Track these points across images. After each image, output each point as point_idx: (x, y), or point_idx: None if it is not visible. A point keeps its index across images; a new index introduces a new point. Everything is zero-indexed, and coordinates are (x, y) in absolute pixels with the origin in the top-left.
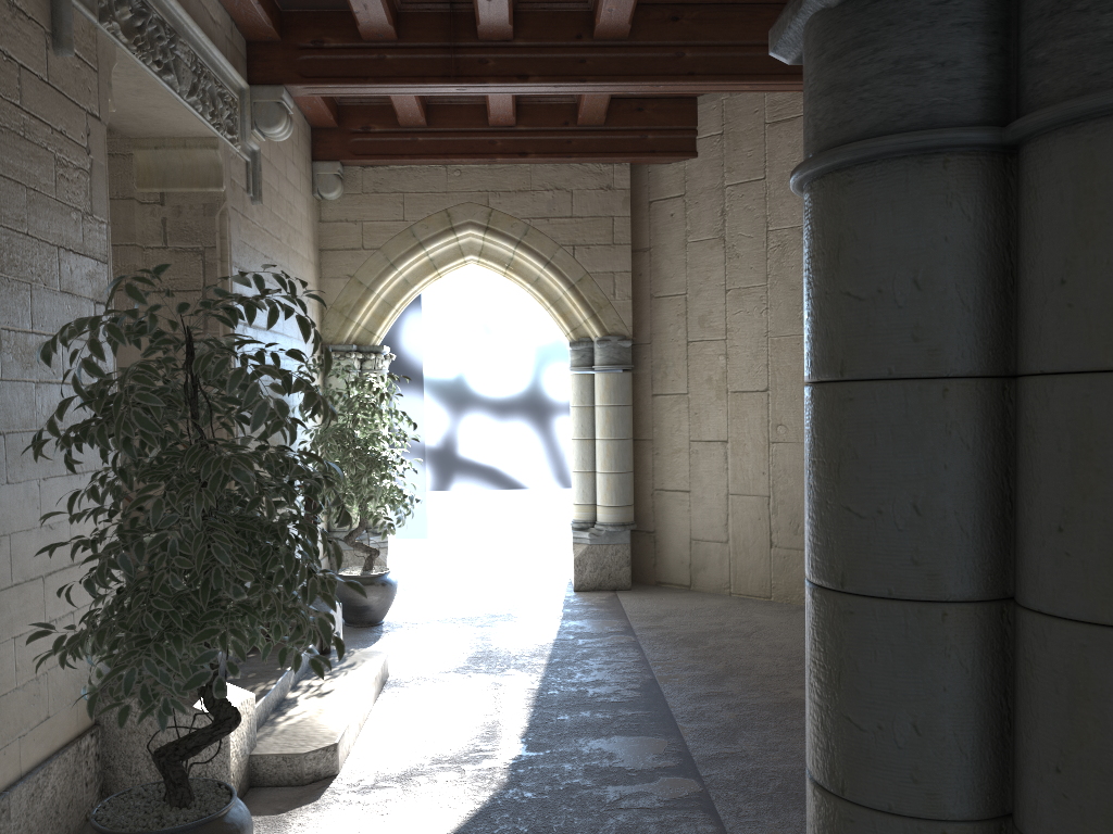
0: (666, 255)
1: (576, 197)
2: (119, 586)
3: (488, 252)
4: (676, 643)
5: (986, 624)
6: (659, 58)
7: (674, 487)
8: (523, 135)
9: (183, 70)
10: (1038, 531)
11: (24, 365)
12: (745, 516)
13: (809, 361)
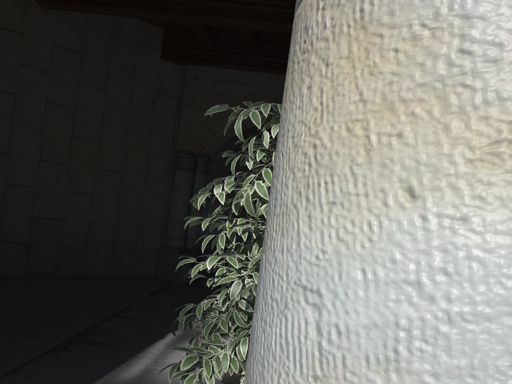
0: None
1: None
2: None
3: None
4: None
5: None
6: None
7: None
8: None
9: None
10: None
11: None
12: None
13: None
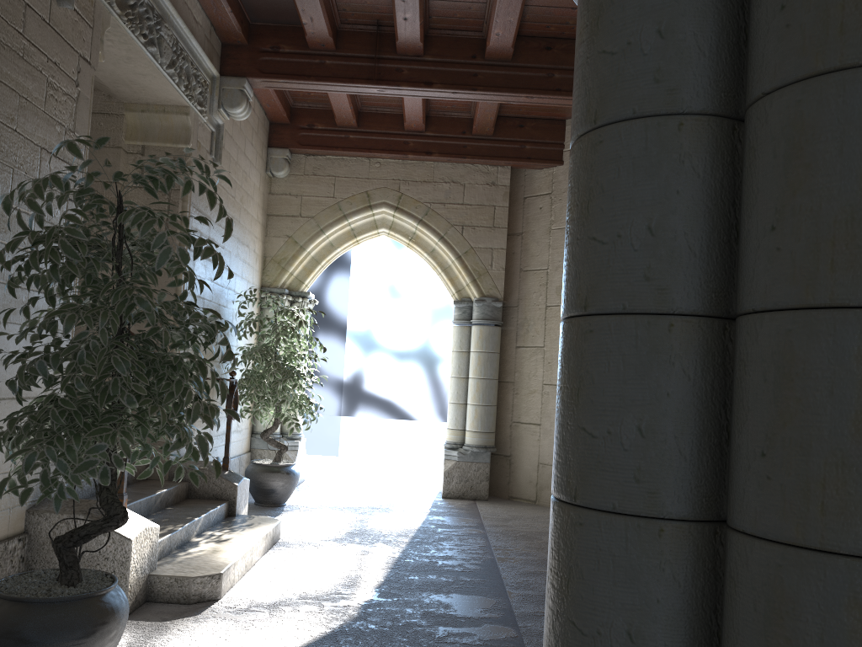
0: (534, 239)
1: (467, 189)
2: None
3: (396, 227)
4: (517, 537)
5: (709, 338)
6: (534, 76)
7: (528, 420)
8: (430, 139)
9: (165, 47)
10: (755, 237)
11: None
12: None
13: (572, 125)
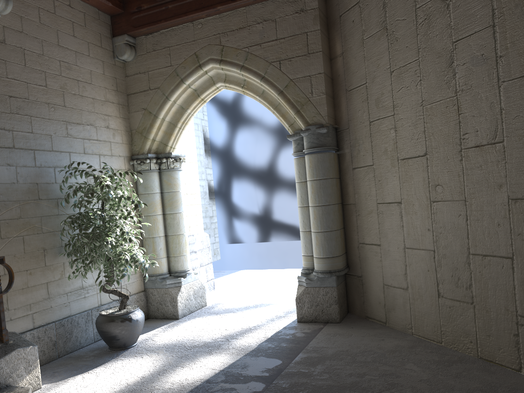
0: (352, 55)
1: (279, 23)
2: None
3: (230, 78)
4: None
5: None
6: None
7: (370, 241)
8: None
9: None
10: None
11: None
12: (417, 267)
13: None
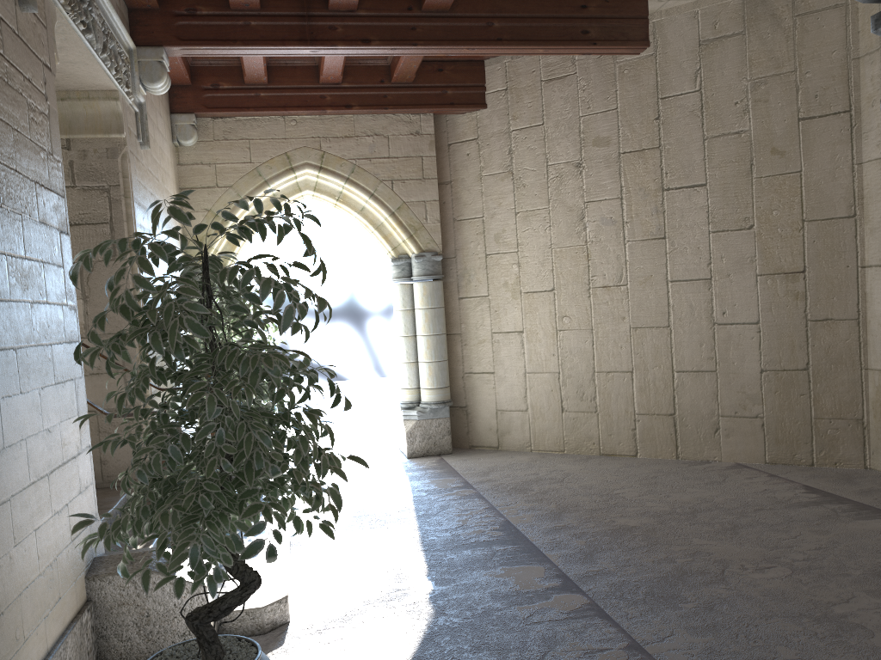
0: (465, 187)
1: (392, 141)
2: (91, 480)
3: (321, 187)
4: (509, 491)
5: None
6: (473, 26)
7: (481, 370)
8: (347, 91)
9: (97, 30)
10: None
11: (23, 287)
12: (540, 389)
13: None
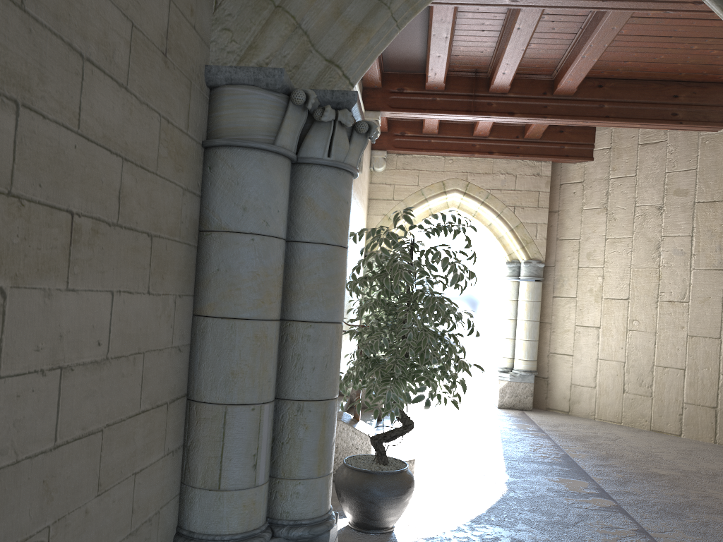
0: (569, 216)
1: (518, 178)
2: None
3: (463, 206)
4: (572, 439)
5: None
6: (589, 107)
7: (562, 352)
8: (491, 142)
9: None
10: None
11: None
12: (607, 373)
13: None
